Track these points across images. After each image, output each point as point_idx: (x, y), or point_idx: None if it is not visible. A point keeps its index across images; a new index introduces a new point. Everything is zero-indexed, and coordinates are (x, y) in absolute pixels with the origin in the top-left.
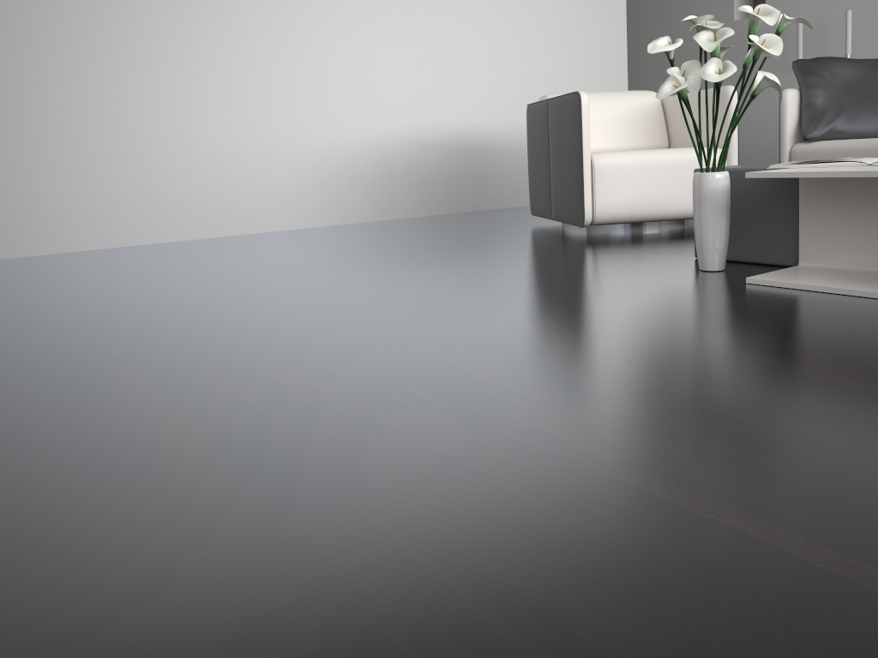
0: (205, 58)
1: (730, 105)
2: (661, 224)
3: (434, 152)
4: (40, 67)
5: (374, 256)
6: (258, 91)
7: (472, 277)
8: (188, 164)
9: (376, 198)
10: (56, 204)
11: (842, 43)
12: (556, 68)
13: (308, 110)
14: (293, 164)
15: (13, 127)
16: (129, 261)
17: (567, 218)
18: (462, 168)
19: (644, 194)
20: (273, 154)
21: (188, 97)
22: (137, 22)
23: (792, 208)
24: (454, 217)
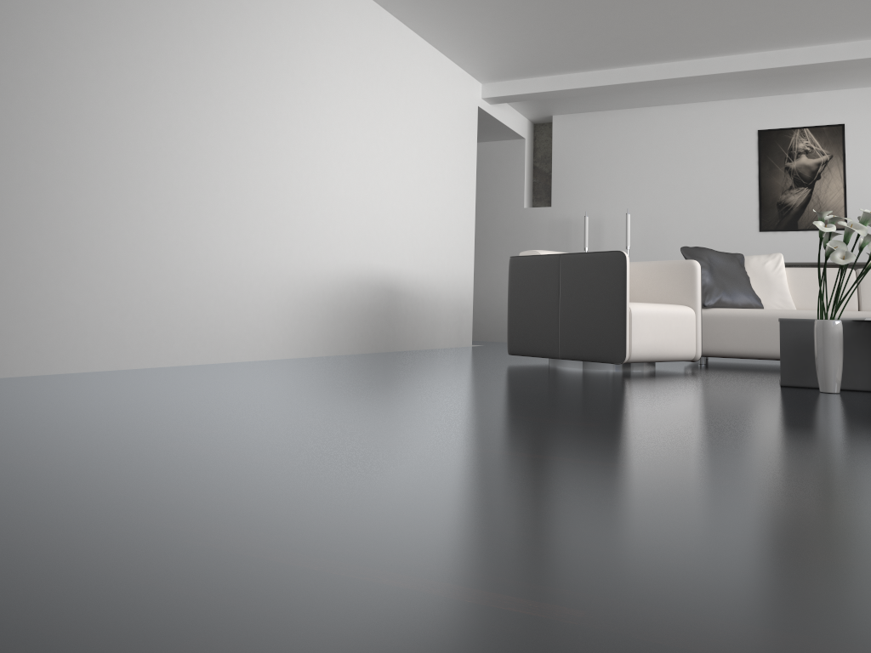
0: (224, 168)
1: (697, 275)
2: (650, 365)
3: (367, 291)
4: (88, 146)
5: (513, 381)
6: (259, 209)
7: (692, 395)
8: (197, 278)
9: (328, 332)
10: (76, 310)
11: (613, 237)
12: (439, 226)
13: (291, 235)
14: (275, 289)
15: (51, 211)
16: (243, 381)
17: (591, 356)
18: (383, 309)
19: (657, 339)
20: (262, 277)
21: (206, 205)
22: (177, 118)
23: (868, 349)
24: (395, 355)
